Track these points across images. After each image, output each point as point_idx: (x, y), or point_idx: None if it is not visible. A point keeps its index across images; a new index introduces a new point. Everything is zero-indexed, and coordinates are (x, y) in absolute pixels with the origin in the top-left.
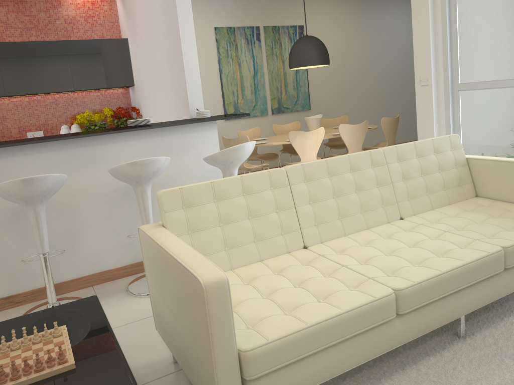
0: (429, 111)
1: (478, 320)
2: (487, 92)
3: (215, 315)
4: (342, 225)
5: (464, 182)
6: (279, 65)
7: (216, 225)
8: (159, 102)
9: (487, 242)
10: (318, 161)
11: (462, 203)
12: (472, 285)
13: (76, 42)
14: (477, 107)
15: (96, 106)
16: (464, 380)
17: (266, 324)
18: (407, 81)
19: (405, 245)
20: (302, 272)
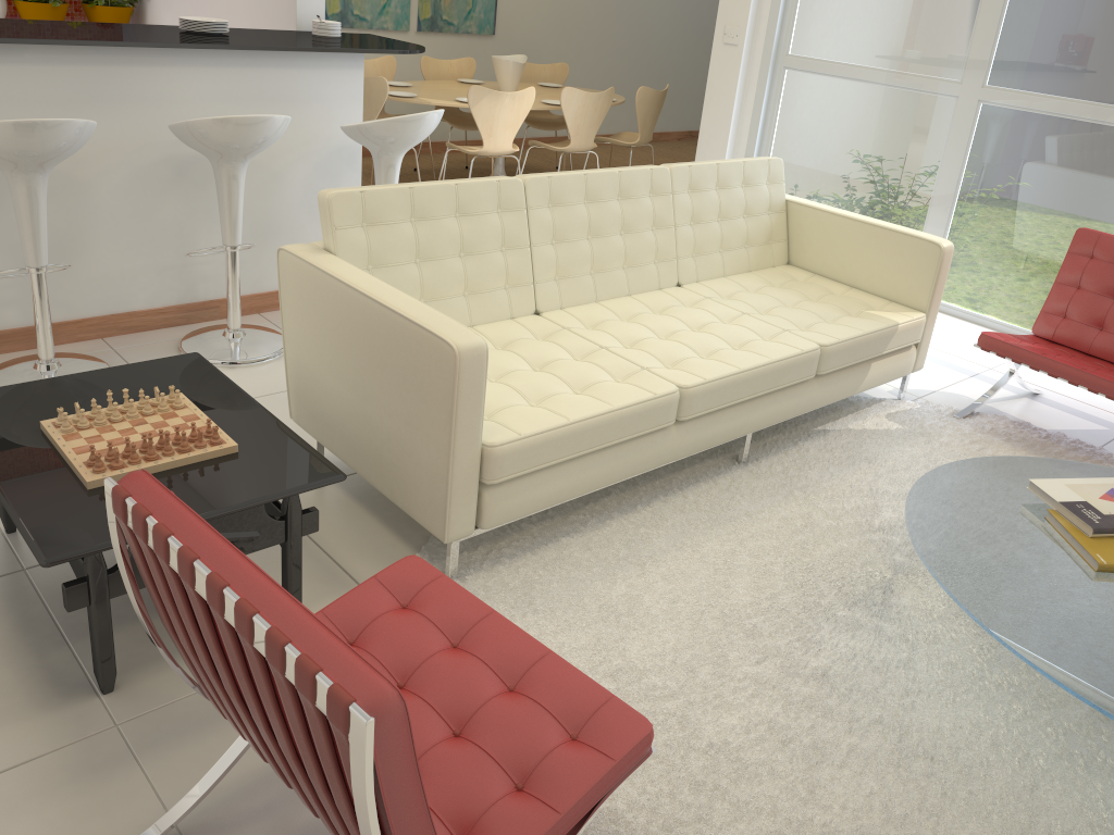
0: (729, 94)
1: (764, 442)
2: (831, 83)
3: (465, 394)
4: (593, 284)
5: (775, 239)
6: None
7: (411, 261)
8: None
9: (800, 336)
10: (574, 174)
11: (767, 273)
12: (772, 393)
13: None
14: (808, 105)
15: None
16: (743, 511)
17: (510, 415)
18: (684, 10)
19: (687, 328)
20: (543, 351)
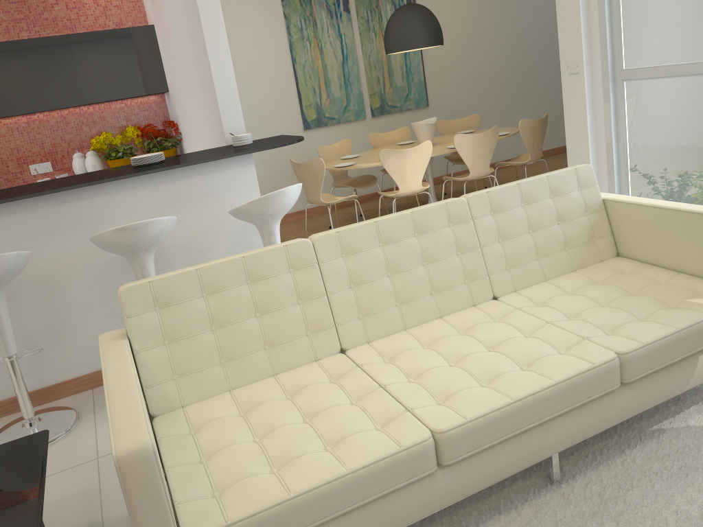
0: (582, 111)
1: (587, 452)
2: (663, 83)
3: (137, 497)
4: (400, 314)
5: (598, 236)
6: (380, 46)
7: (206, 330)
8: (195, 118)
9: (599, 343)
10: (363, 224)
11: (592, 269)
12: (567, 412)
13: (81, 37)
14: (649, 105)
15: (120, 122)
16: None
17: (236, 491)
18: None
19: (483, 348)
20: (321, 398)
